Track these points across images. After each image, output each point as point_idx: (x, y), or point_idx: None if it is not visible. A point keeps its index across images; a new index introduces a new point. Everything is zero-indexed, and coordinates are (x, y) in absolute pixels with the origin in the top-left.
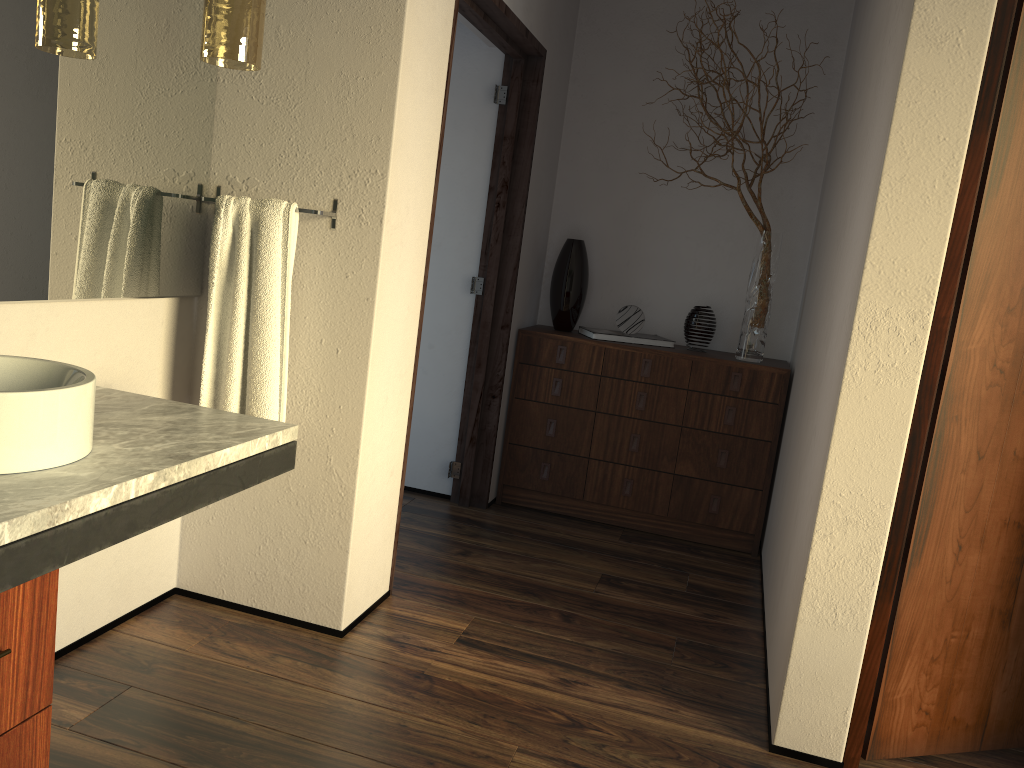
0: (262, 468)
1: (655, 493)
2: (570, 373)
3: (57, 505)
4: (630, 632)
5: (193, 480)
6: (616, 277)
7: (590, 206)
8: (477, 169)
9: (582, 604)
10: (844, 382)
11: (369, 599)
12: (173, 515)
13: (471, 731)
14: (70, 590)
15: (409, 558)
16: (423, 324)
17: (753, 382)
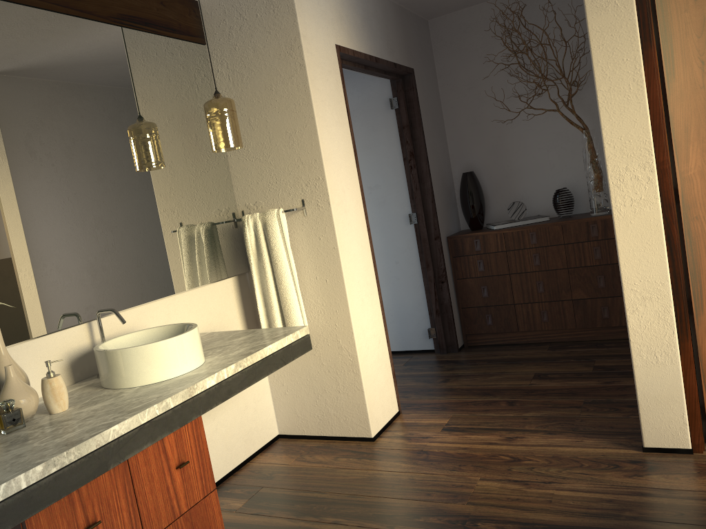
0: (293, 352)
1: (563, 315)
2: (486, 254)
3: (190, 386)
4: (552, 403)
5: (255, 364)
6: (502, 186)
7: (472, 148)
8: (393, 150)
9: (521, 393)
10: (614, 217)
11: (386, 417)
12: (249, 383)
13: (451, 474)
14: (221, 443)
15: (411, 391)
16: (388, 250)
17: (606, 227)
